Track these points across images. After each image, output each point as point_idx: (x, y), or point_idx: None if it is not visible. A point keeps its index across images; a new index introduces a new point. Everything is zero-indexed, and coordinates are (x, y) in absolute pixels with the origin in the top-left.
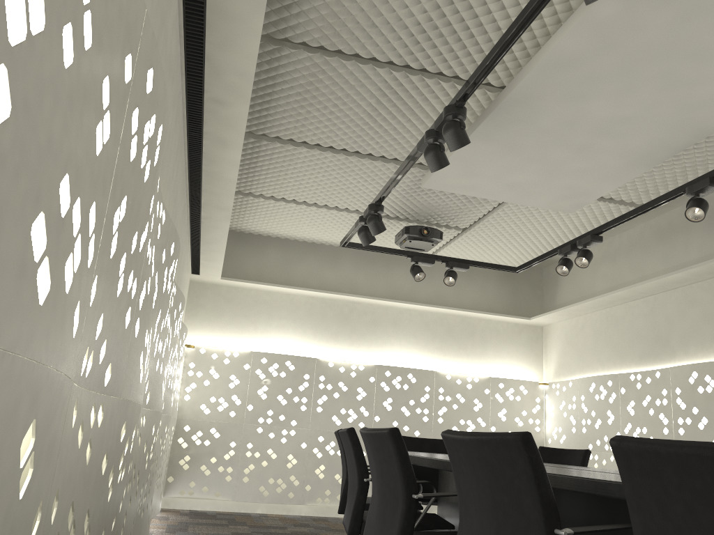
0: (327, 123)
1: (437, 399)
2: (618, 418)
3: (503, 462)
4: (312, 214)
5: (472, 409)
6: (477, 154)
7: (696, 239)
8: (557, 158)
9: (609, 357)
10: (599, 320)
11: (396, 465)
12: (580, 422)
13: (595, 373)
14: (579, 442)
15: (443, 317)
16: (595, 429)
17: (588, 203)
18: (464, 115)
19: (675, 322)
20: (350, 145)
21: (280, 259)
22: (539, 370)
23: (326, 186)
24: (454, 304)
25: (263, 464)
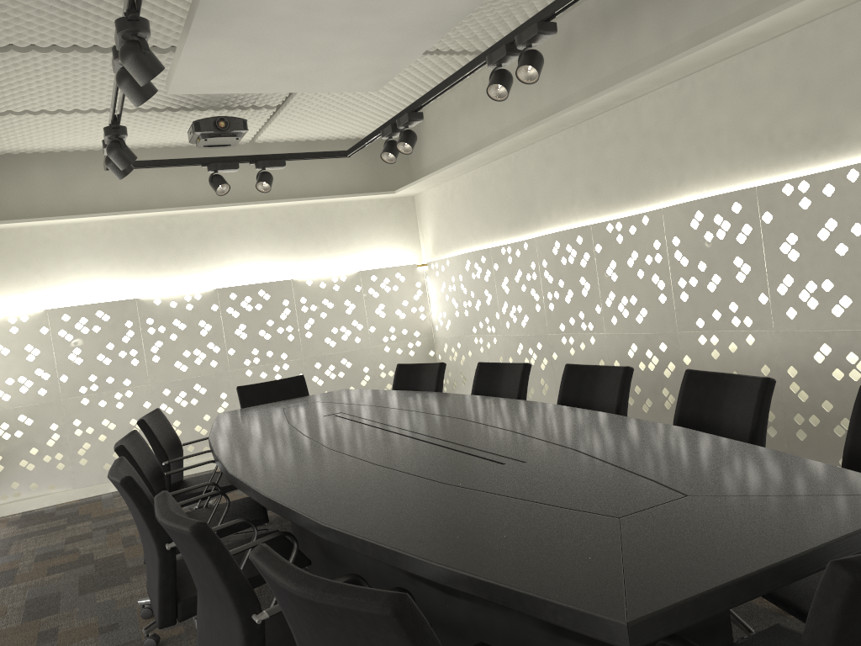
0: (4, 20)
1: (301, 312)
2: (495, 297)
3: (192, 551)
4: (64, 121)
5: (344, 313)
6: (214, 53)
7: (548, 81)
8: (321, 43)
9: (481, 228)
10: (467, 185)
11: (140, 516)
12: (462, 305)
13: (470, 248)
14: (463, 327)
15: (291, 210)
16: (477, 311)
17: (390, 79)
18: (145, 31)
19: (537, 184)
20: (60, 40)
21: (52, 179)
22: (417, 248)
23: (60, 89)
24: (301, 192)
25: (103, 438)
